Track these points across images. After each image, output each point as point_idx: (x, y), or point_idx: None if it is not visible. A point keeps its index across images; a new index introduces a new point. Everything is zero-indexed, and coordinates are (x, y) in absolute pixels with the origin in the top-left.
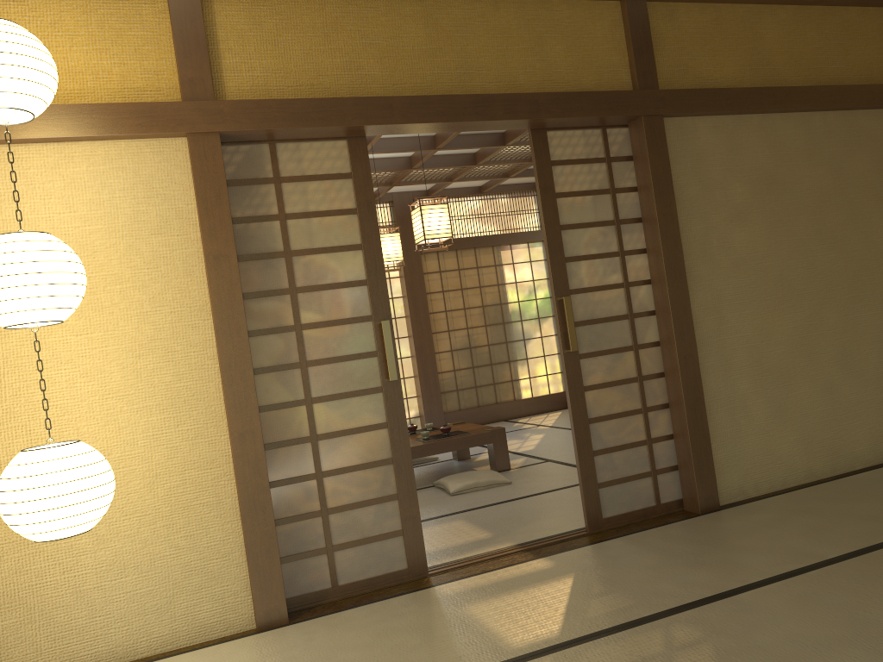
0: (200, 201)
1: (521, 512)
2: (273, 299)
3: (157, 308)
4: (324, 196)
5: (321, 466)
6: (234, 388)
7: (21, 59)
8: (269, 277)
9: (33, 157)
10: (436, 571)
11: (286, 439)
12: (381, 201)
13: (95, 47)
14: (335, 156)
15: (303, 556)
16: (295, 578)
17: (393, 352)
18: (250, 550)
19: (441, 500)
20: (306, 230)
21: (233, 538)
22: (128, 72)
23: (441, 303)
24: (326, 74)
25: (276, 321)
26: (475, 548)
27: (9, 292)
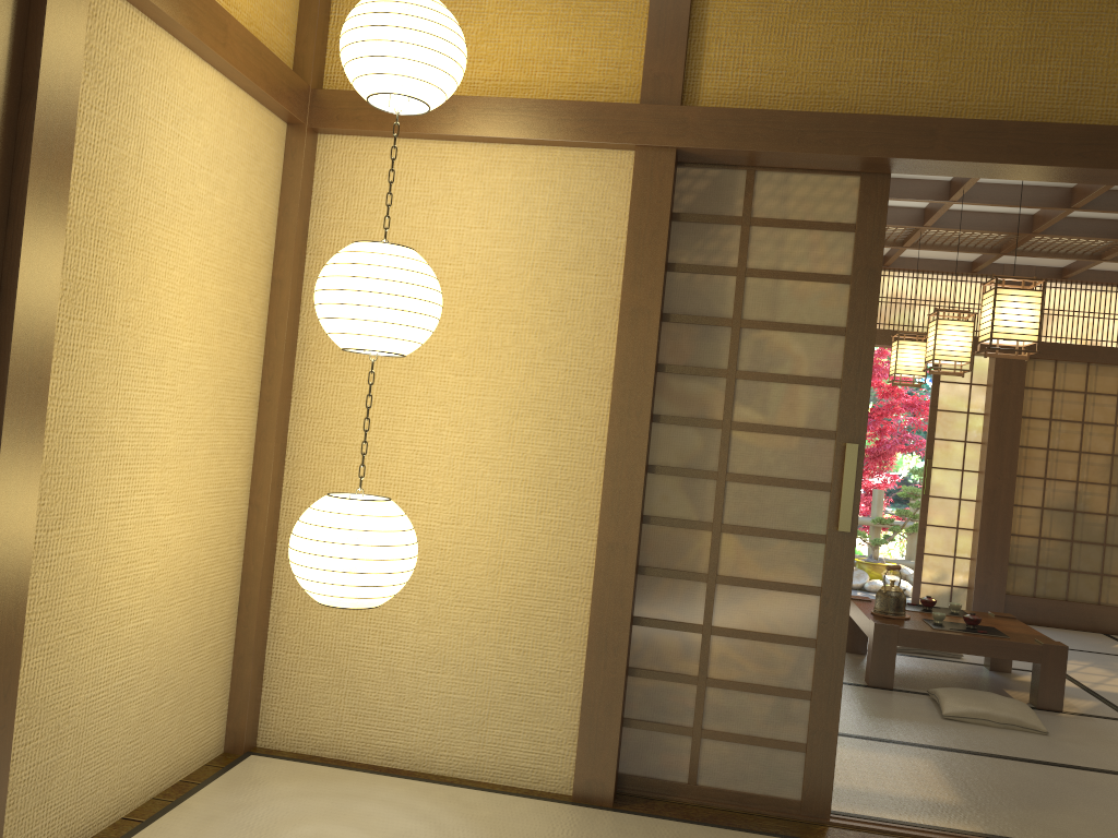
0: (631, 235)
1: (1031, 786)
2: (702, 380)
3: (550, 361)
4: (807, 251)
5: (712, 619)
6: (615, 484)
7: (417, 37)
8: (704, 350)
9: (458, 158)
10: (841, 823)
11: (675, 568)
12: (984, 273)
13: (554, 30)
14: (836, 197)
15: (660, 728)
16: (642, 753)
17: (853, 492)
18: (586, 695)
19: (924, 719)
20: (770, 295)
21: (572, 672)
22: (585, 63)
23: (1043, 436)
24: (846, 79)
25: (699, 409)
26: (921, 813)
27: (344, 310)
